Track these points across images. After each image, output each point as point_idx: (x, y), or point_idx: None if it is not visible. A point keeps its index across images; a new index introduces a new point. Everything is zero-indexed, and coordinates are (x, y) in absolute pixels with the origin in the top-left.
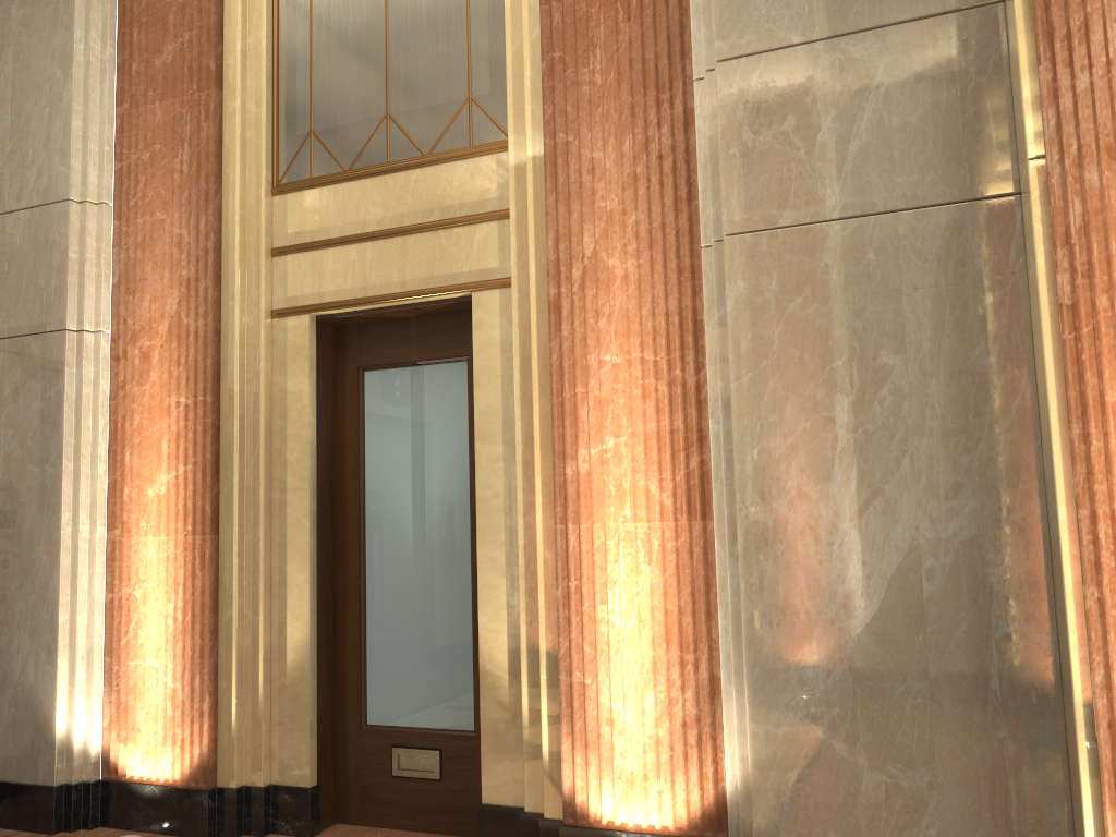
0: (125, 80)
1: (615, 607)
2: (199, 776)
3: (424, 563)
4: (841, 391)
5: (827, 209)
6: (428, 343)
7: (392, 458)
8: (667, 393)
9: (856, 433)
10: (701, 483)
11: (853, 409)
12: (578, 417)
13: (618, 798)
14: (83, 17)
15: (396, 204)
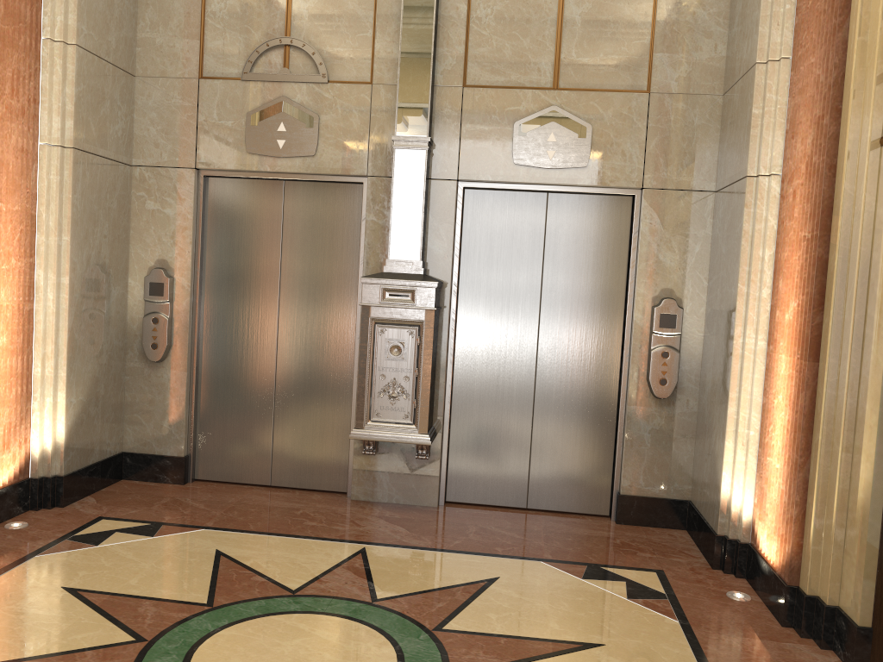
0: None
1: None
2: (785, 571)
3: None
4: None
5: None
6: None
7: None
8: None
9: None
10: None
11: None
12: None
13: None
14: None
15: None
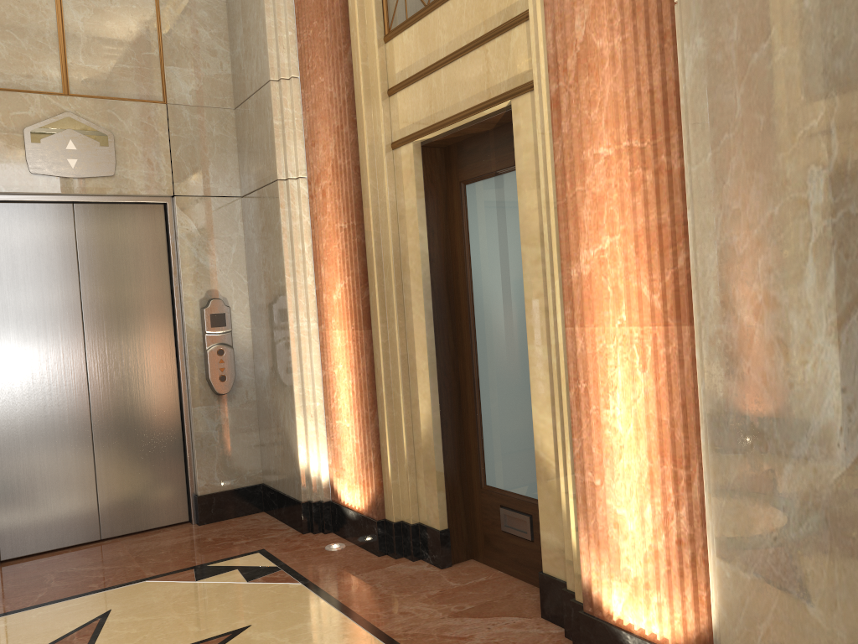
0: None
1: (616, 413)
2: (373, 509)
3: (513, 354)
4: (816, 162)
5: None
6: (502, 153)
7: (487, 260)
8: (653, 184)
9: (834, 217)
10: (688, 283)
11: (832, 185)
12: (578, 218)
13: (625, 600)
14: None
15: (456, 27)
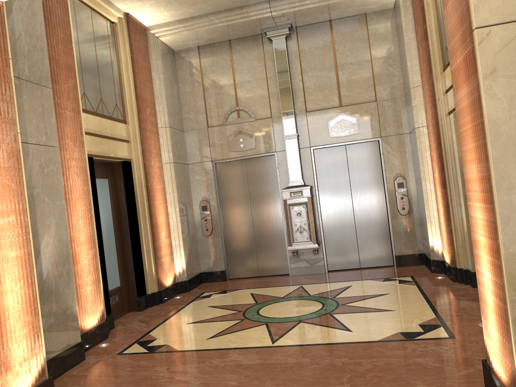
0: (417, 43)
1: None
2: (451, 263)
3: None
4: None
5: None
6: None
7: None
8: None
9: None
10: None
11: None
12: None
13: None
14: (405, 28)
15: None
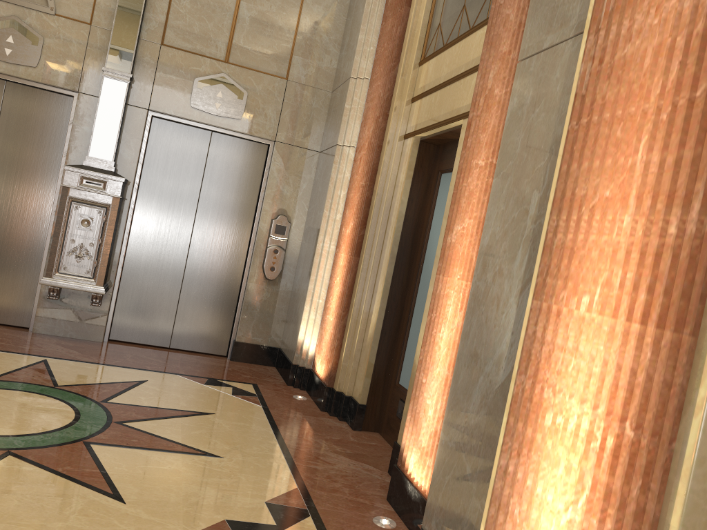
0: (386, 9)
1: (443, 336)
2: (327, 379)
3: None
4: (537, 188)
5: (569, 29)
6: None
7: (438, 228)
8: None
9: (535, 224)
10: None
11: (539, 204)
12: (459, 203)
13: (415, 461)
14: None
15: (452, 64)
